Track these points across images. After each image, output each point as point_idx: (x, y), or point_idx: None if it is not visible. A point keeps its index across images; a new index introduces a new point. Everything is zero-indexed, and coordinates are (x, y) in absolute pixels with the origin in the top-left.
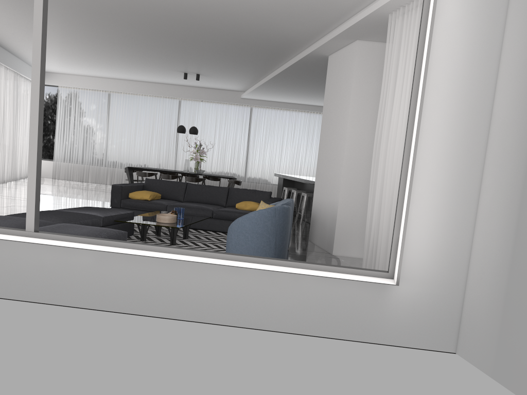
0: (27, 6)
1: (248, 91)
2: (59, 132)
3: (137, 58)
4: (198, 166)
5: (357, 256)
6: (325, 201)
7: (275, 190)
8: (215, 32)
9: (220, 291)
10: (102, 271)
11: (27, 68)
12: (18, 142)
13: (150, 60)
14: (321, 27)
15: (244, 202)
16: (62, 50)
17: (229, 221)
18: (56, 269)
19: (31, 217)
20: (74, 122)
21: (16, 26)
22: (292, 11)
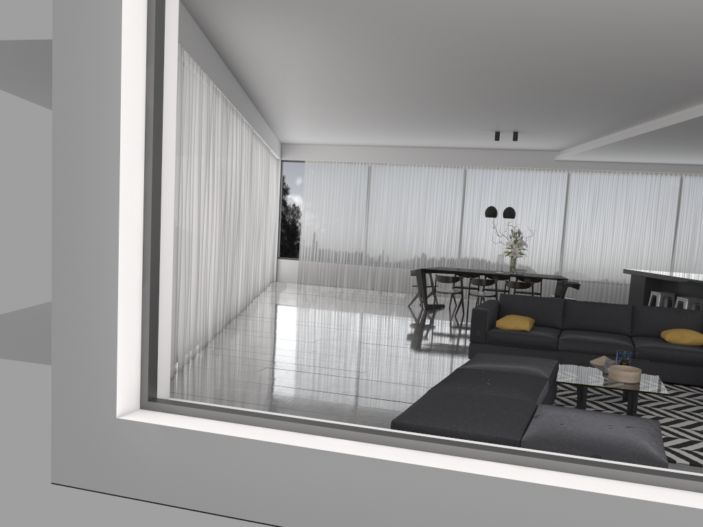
0: (360, 58)
1: (579, 150)
2: (306, 222)
3: (446, 117)
4: (516, 263)
5: None
6: None
7: (606, 291)
8: (630, 68)
9: None
10: None
11: (275, 141)
12: (266, 239)
13: (462, 119)
14: None
15: (678, 332)
16: (344, 114)
17: (662, 363)
18: None
19: None
20: (325, 208)
21: (312, 88)
22: None
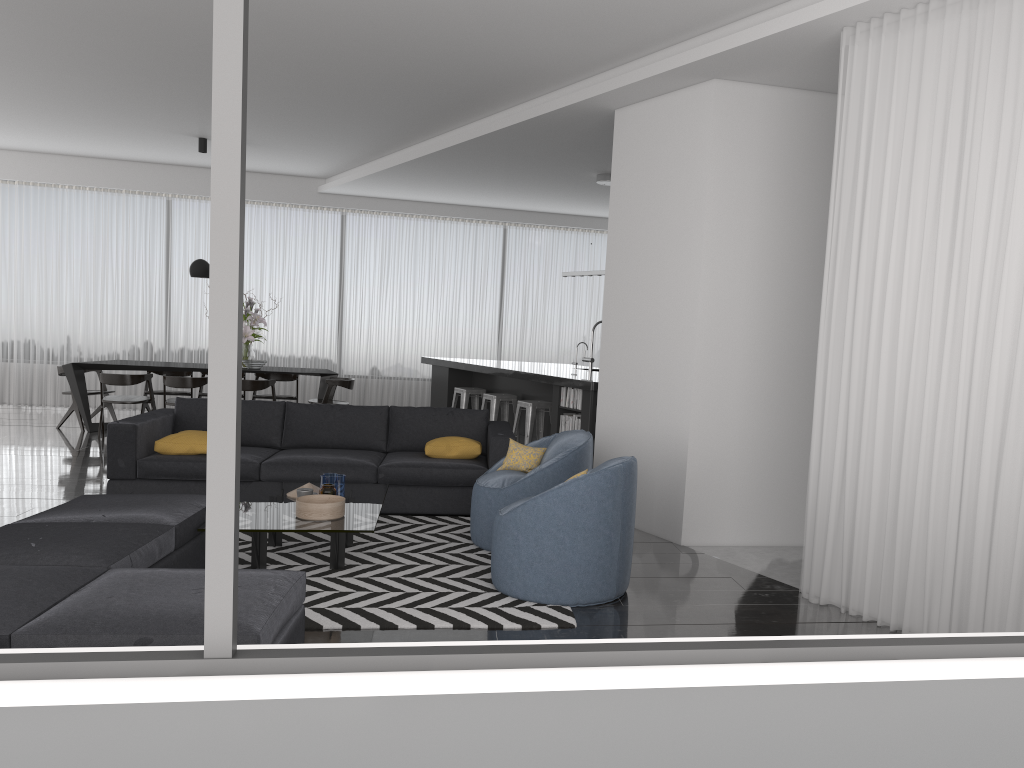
0: None
1: (348, 178)
2: None
3: (91, 103)
4: (249, 351)
5: (733, 542)
6: (641, 429)
7: (409, 390)
8: (352, 50)
9: (724, 731)
10: (405, 728)
11: None
12: None
13: (124, 109)
14: (627, 48)
15: (443, 441)
16: None
17: (419, 488)
18: (266, 742)
19: (220, 615)
20: None
21: None
22: (585, 10)
